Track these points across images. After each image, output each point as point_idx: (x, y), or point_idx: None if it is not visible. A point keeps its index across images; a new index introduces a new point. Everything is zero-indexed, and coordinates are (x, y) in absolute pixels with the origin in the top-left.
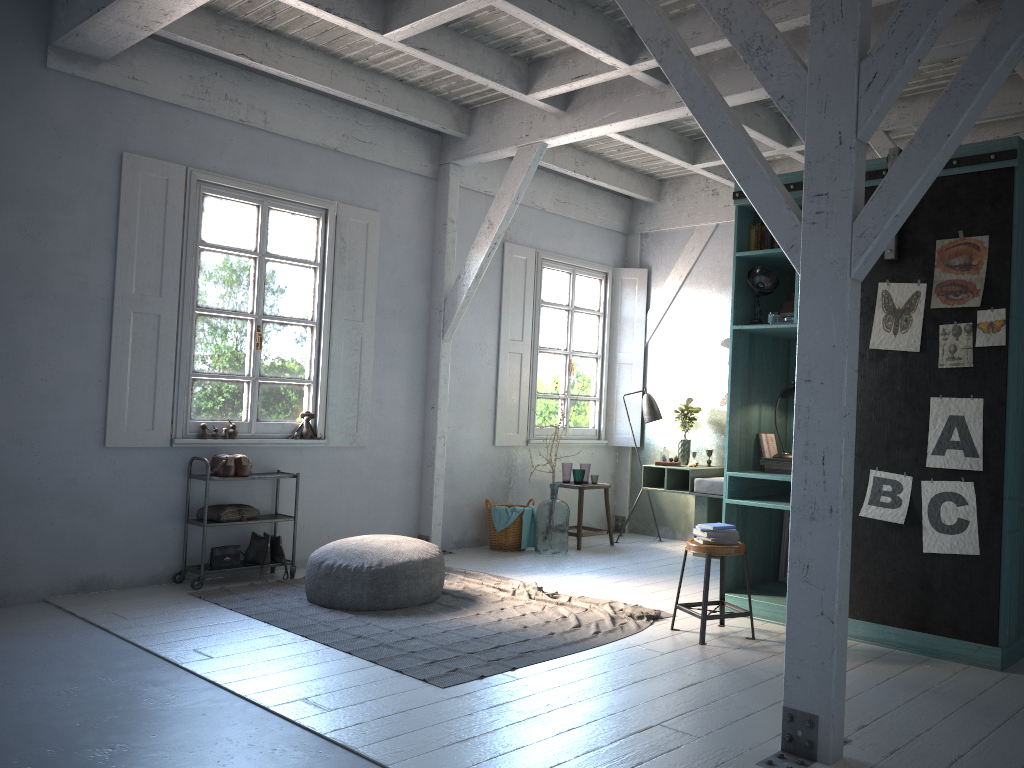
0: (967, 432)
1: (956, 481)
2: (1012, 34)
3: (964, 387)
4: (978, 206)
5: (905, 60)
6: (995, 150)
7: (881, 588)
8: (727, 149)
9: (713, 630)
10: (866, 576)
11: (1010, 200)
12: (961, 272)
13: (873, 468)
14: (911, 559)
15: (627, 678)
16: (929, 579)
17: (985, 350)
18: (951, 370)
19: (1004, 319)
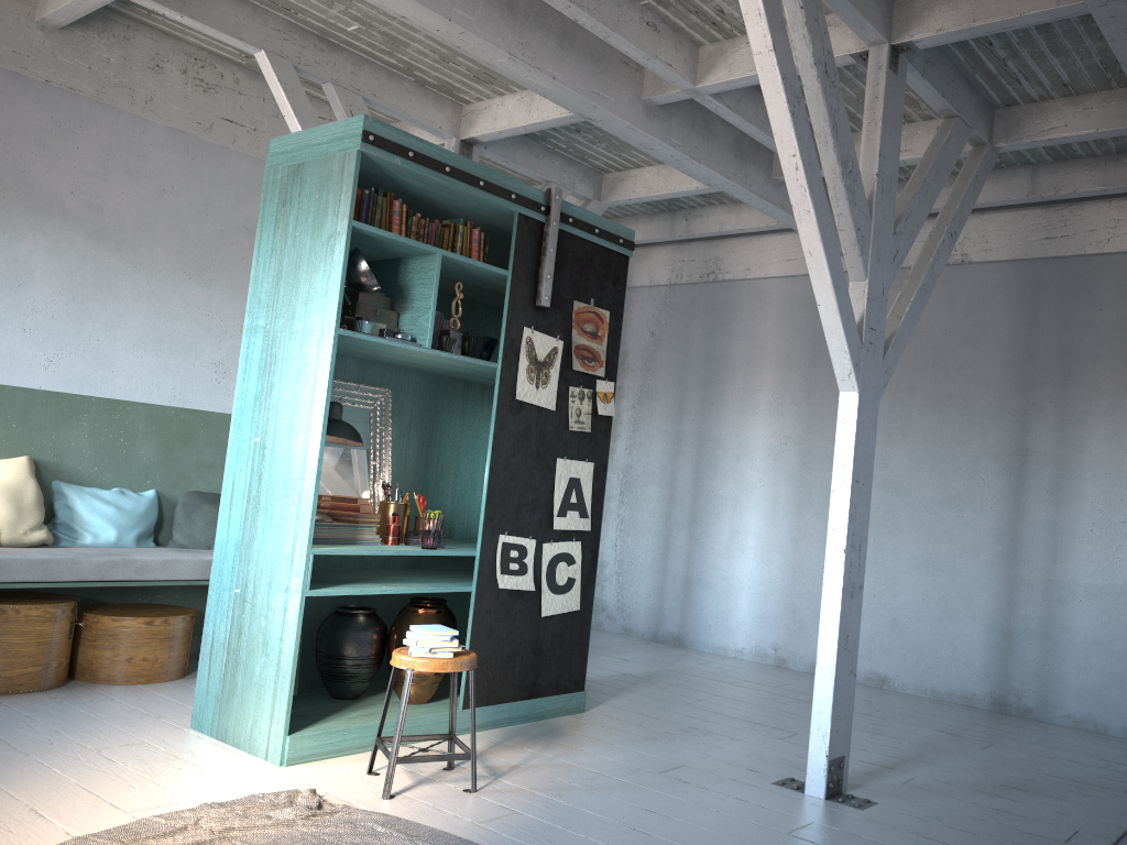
0: (581, 494)
1: (569, 541)
2: (939, 271)
3: (582, 451)
4: (605, 281)
5: (907, 252)
6: (621, 235)
7: (500, 664)
8: (829, 251)
9: (398, 780)
10: (486, 655)
11: (625, 286)
12: (591, 339)
13: (502, 533)
14: (528, 626)
15: (633, 836)
16: (541, 643)
17: (599, 418)
18: (574, 433)
19: (613, 392)
